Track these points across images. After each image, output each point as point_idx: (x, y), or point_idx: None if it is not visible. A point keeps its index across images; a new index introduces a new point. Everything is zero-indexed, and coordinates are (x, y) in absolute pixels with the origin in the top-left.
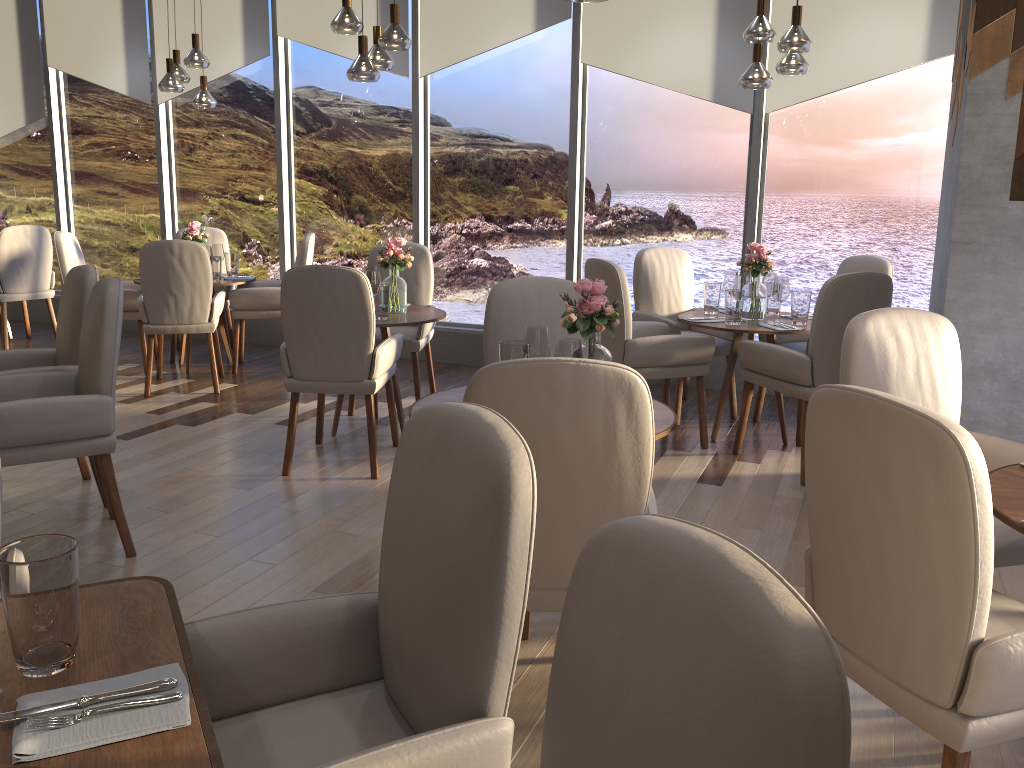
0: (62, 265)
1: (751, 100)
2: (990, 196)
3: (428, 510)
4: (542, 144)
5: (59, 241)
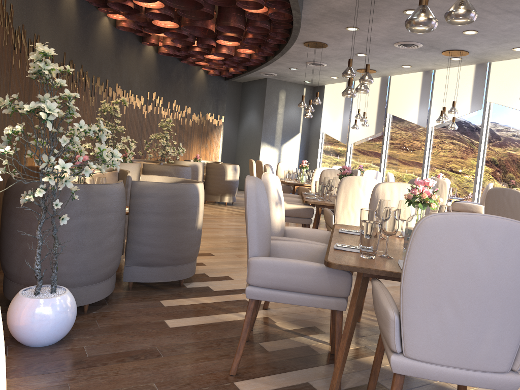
0: None
1: None
2: None
3: None
4: None
5: (389, 175)
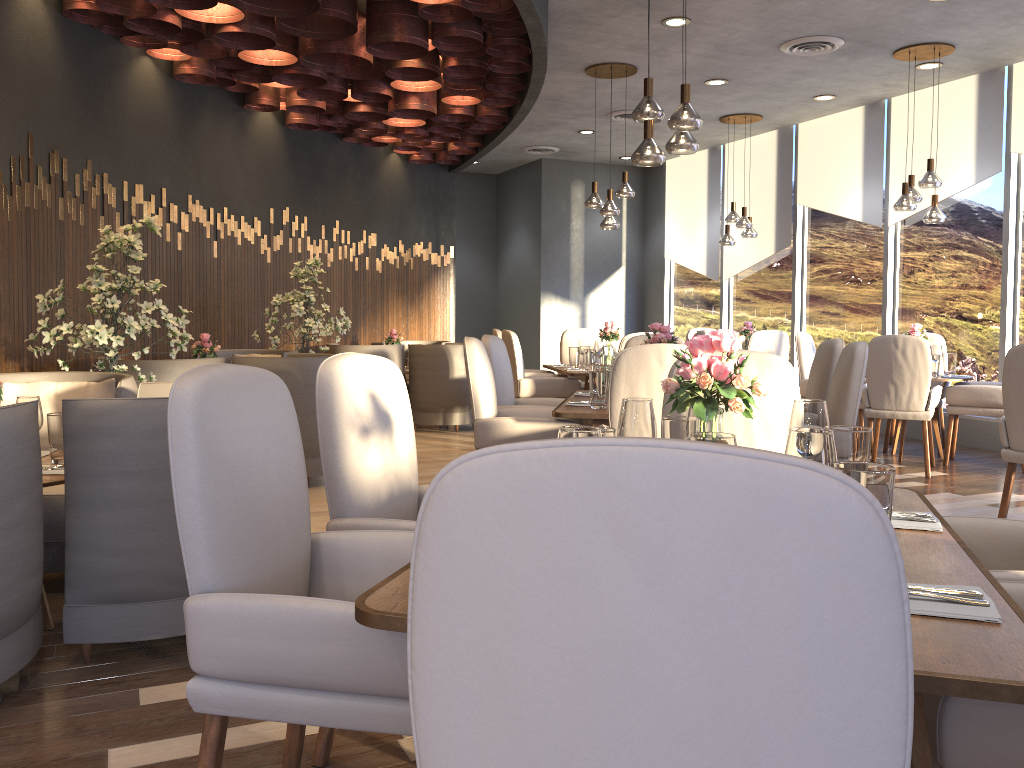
0: (799, 358)
1: None
2: None
3: None
4: None
5: (799, 339)
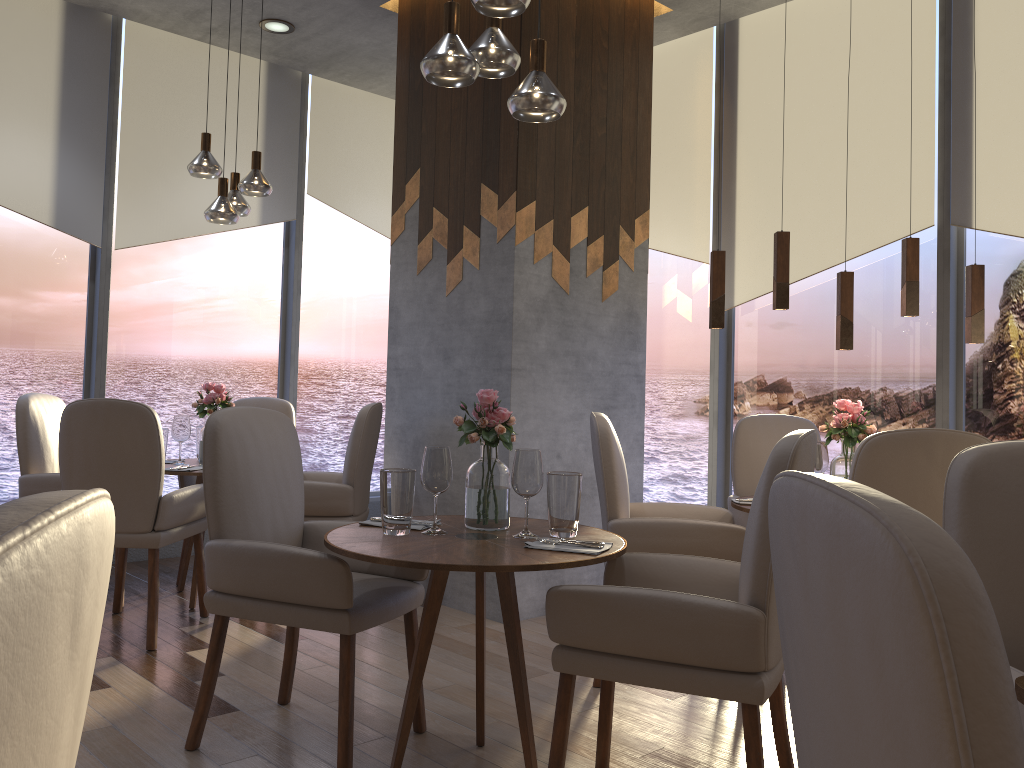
0: None
1: (100, 233)
2: (530, 334)
3: None
4: None
5: None
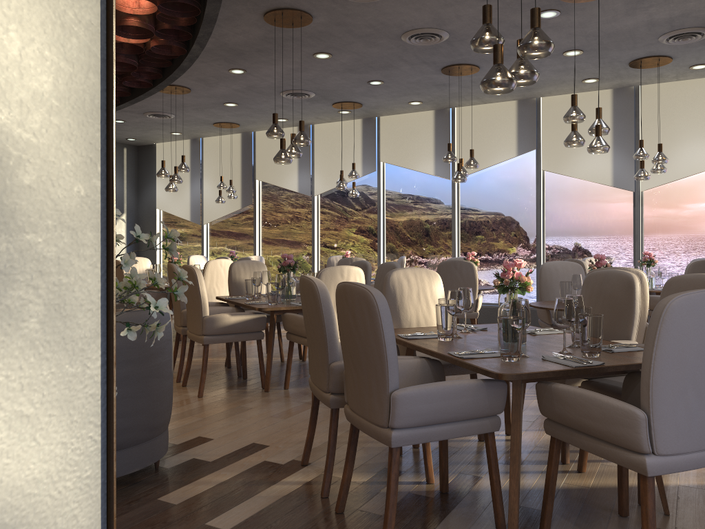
0: None
1: (633, 185)
2: None
3: (604, 294)
4: (521, 209)
5: None
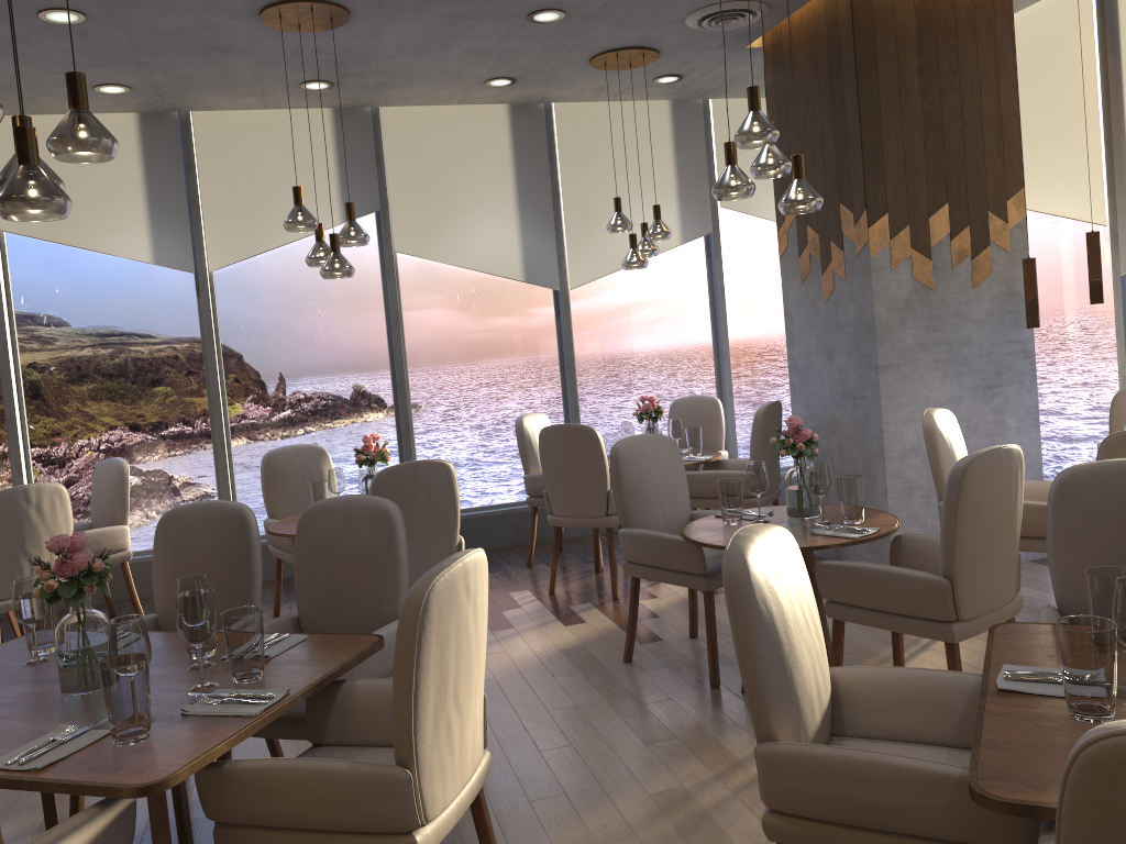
0: None
1: (557, 279)
2: (894, 333)
3: None
4: (357, 332)
5: None
